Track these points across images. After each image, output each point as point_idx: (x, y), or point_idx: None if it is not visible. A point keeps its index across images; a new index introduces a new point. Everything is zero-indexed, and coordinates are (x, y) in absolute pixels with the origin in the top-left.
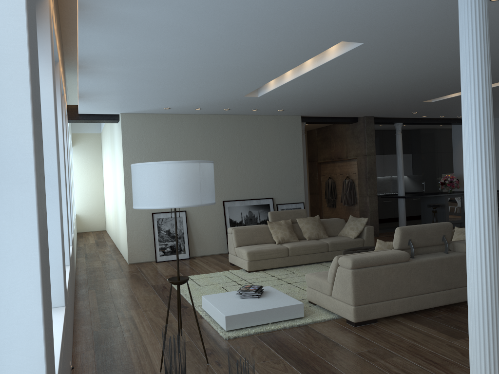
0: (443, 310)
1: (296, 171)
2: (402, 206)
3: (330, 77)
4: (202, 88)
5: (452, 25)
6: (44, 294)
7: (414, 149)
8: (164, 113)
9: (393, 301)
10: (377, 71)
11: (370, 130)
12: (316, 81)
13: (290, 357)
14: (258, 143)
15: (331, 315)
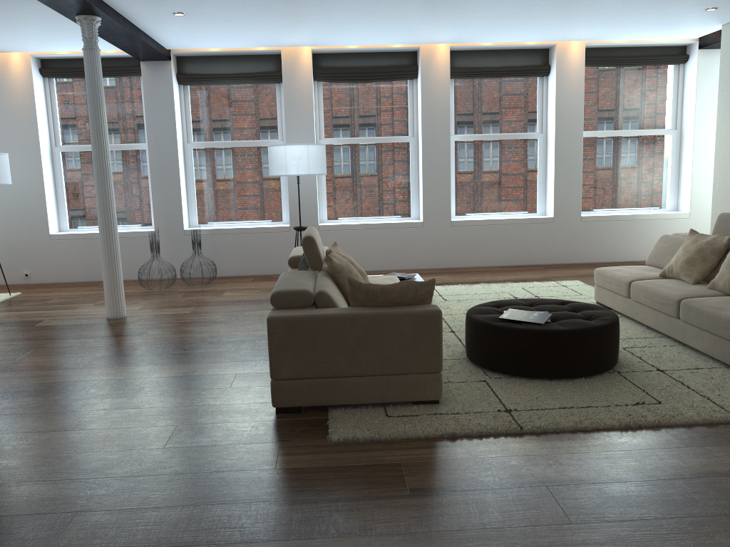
0: None
1: None
2: None
3: None
4: (552, 7)
5: None
6: (156, 194)
7: None
8: None
9: None
10: None
11: None
12: None
13: (269, 300)
14: None
15: None
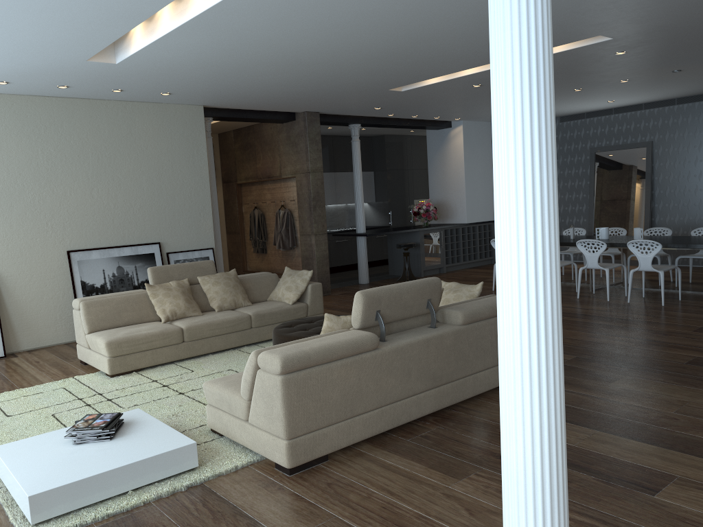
0: (431, 421)
1: (199, 197)
2: (363, 247)
3: (241, 31)
4: None
5: None
6: None
7: (378, 164)
8: None
9: (355, 419)
10: (320, 25)
11: (314, 134)
12: (218, 37)
13: None
14: (129, 151)
15: (248, 457)
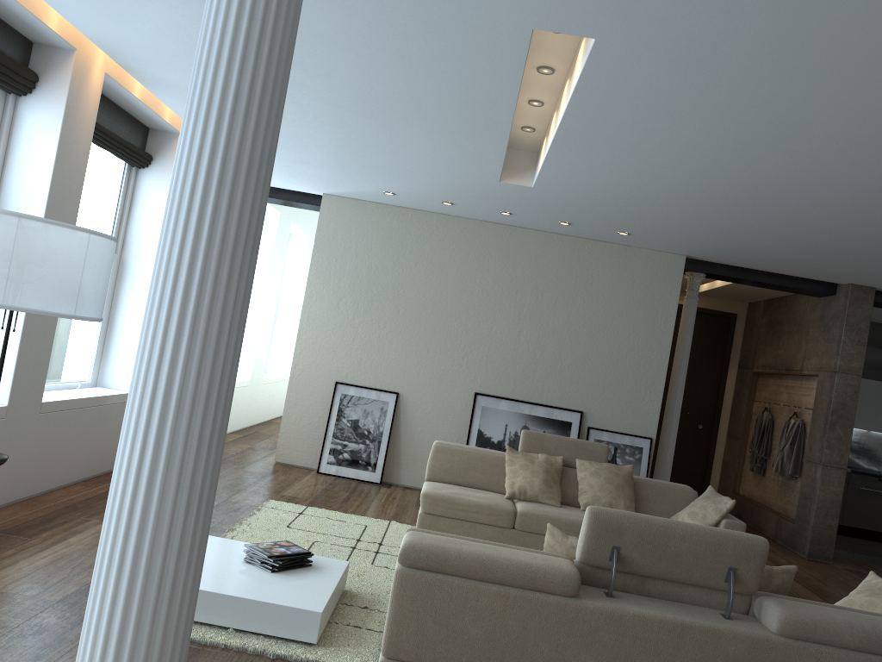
0: None
1: (649, 368)
2: None
3: (633, 148)
4: (392, 147)
5: None
6: None
7: None
8: (400, 206)
9: None
10: (732, 140)
11: (859, 318)
12: (611, 155)
13: None
14: (574, 295)
15: None
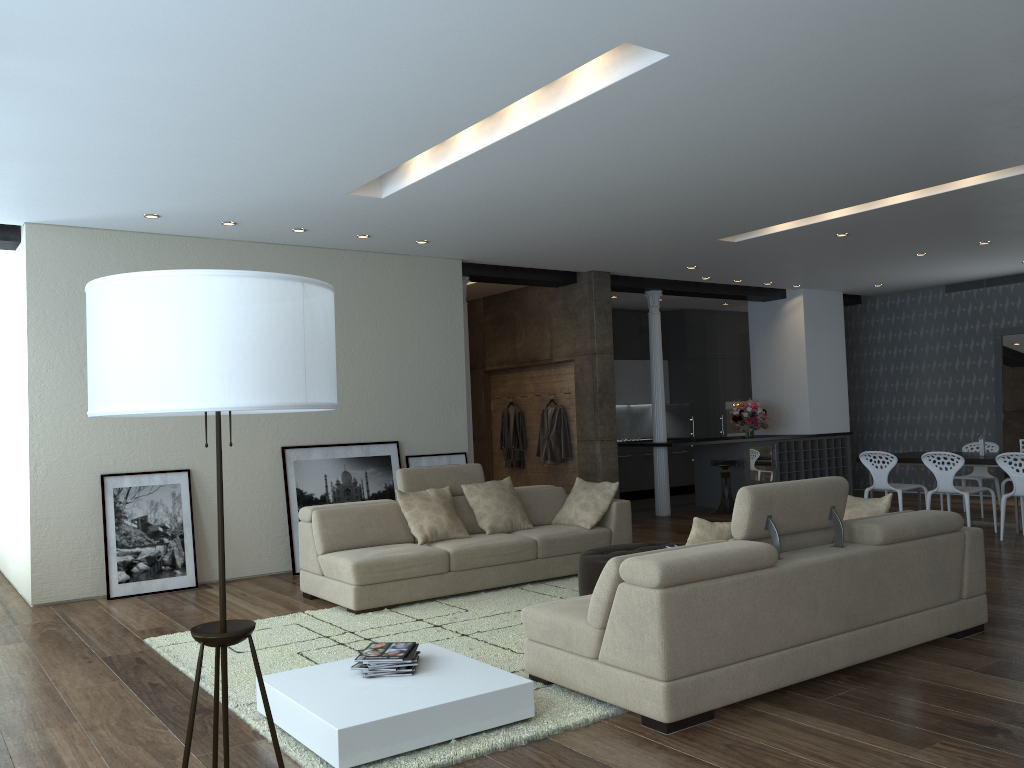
0: (844, 679)
1: (450, 382)
2: (663, 463)
3: (561, 154)
4: (254, 159)
5: (871, 23)
6: None
7: (674, 350)
8: (141, 232)
9: (748, 663)
10: (665, 145)
11: (603, 301)
12: (528, 161)
13: None
14: (366, 316)
15: (599, 709)
